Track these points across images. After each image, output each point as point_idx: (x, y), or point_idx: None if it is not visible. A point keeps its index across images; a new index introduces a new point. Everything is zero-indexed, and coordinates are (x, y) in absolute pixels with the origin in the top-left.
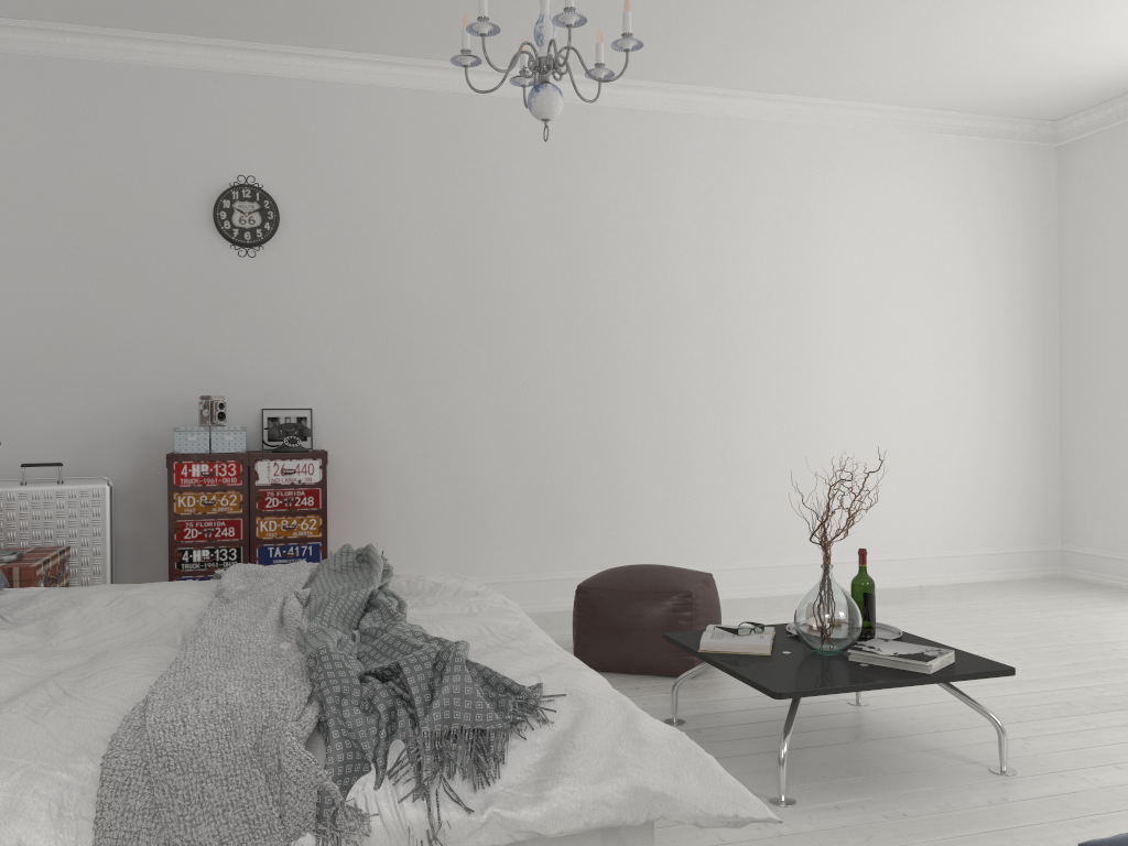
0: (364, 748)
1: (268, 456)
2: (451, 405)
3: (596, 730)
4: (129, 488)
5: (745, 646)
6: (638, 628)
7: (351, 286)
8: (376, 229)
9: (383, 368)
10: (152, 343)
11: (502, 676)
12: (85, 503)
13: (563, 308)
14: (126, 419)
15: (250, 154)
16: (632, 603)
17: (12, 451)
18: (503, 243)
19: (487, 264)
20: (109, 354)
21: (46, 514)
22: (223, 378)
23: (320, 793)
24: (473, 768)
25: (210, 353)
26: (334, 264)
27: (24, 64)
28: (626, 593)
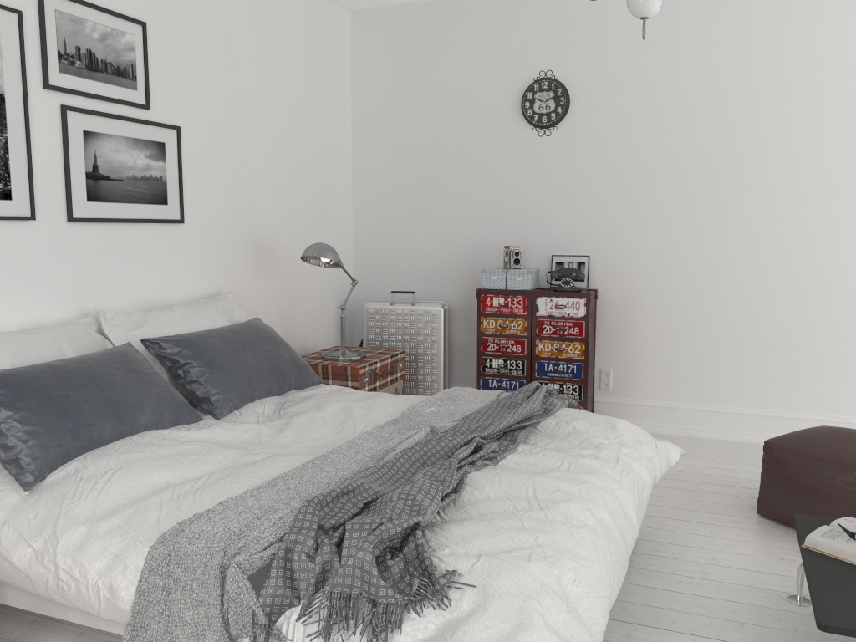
0: (301, 586)
1: (545, 294)
2: (709, 255)
3: (479, 628)
4: (461, 309)
5: (853, 554)
6: (814, 494)
7: (625, 154)
8: (648, 103)
9: (649, 222)
10: (478, 206)
11: (426, 556)
12: (427, 320)
13: (833, 162)
14: (460, 260)
15: (549, 52)
16: (812, 468)
17: (395, 280)
18: (771, 103)
19: (753, 125)
20: (451, 214)
21: (404, 325)
22: (524, 231)
23: (252, 613)
24: (369, 627)
25: (516, 212)
26: (611, 136)
27: (402, 11)
28: (808, 457)
